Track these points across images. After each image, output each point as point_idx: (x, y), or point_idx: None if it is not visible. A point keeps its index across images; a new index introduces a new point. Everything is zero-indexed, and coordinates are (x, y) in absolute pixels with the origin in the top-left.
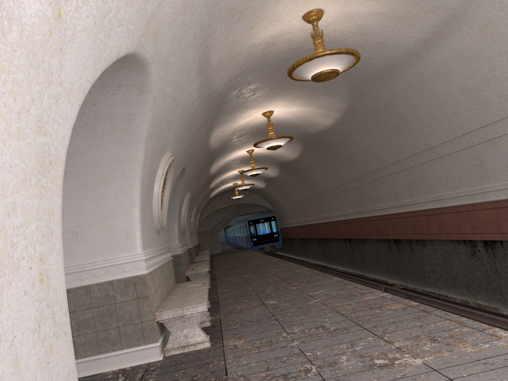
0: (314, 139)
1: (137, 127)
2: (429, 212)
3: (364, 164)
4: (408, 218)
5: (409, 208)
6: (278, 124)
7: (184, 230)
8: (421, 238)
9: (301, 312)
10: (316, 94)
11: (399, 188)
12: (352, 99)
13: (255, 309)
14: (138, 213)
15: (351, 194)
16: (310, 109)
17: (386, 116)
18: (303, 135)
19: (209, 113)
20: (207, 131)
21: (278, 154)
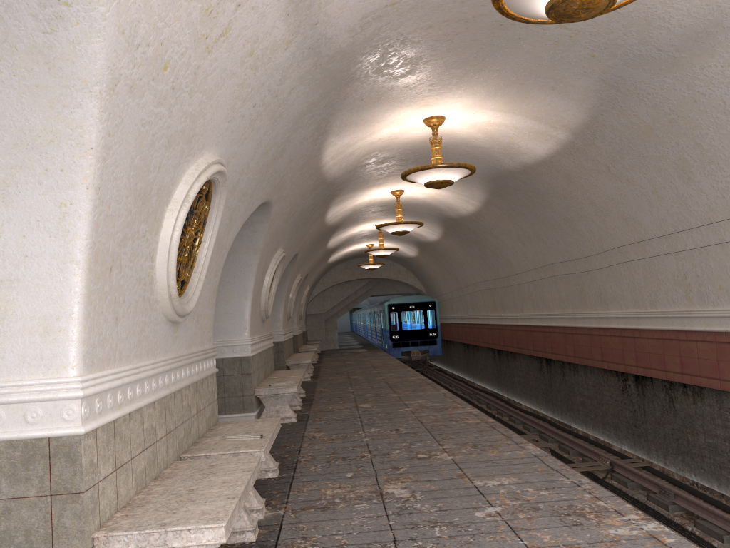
0: (510, 180)
1: (74, 46)
2: (725, 337)
3: (597, 234)
4: (674, 342)
5: (679, 324)
6: (450, 146)
7: (266, 314)
8: (698, 383)
9: (459, 547)
10: (532, 87)
11: (663, 284)
12: (601, 103)
13: (361, 507)
14: (80, 279)
15: (562, 284)
16: (513, 120)
17: (666, 142)
18: (493, 171)
19: (318, 94)
20: (316, 136)
21: (443, 202)
